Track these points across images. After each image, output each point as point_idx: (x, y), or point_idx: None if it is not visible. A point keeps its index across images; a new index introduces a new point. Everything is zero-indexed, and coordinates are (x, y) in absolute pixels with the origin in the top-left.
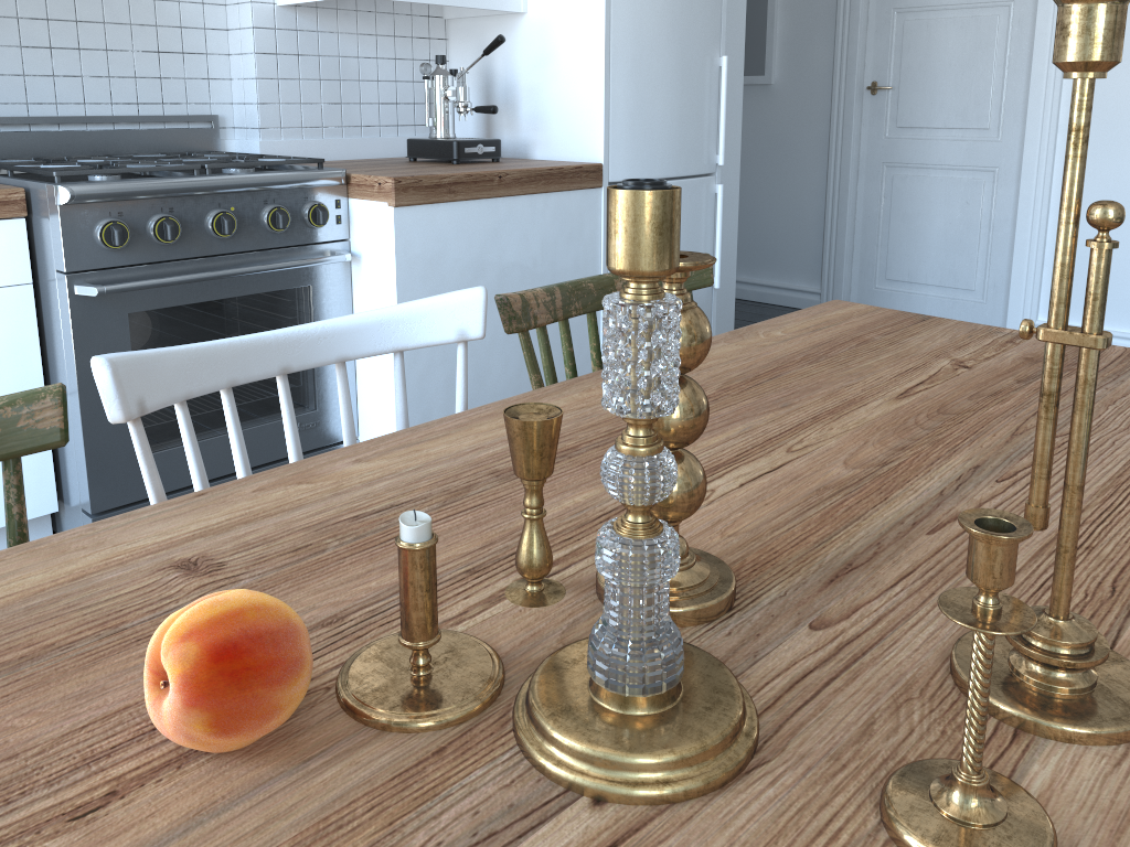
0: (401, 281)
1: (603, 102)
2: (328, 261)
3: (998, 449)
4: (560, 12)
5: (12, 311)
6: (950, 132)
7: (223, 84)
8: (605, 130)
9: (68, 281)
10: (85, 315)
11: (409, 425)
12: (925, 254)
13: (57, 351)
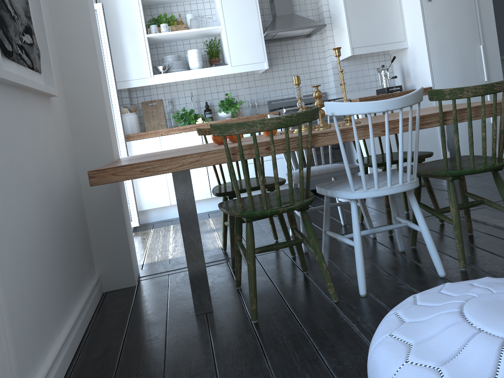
0: None
1: (429, 68)
2: None
3: (403, 115)
4: (415, 45)
5: None
6: None
7: (327, 84)
8: (431, 76)
9: None
10: None
11: None
12: None
13: None
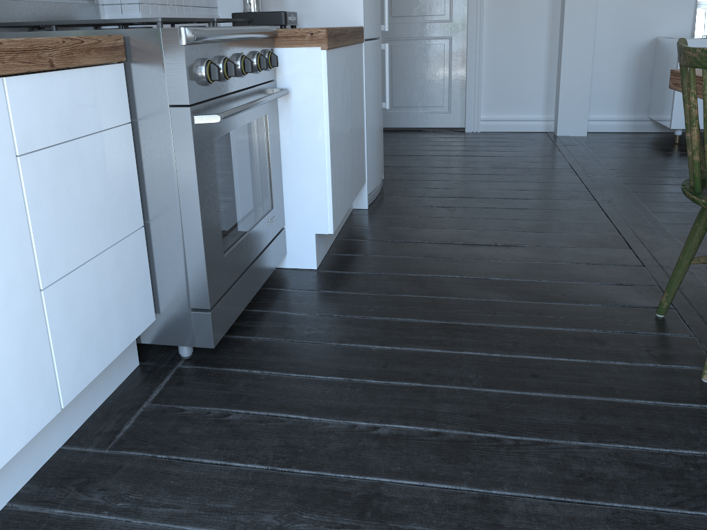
0: (329, 104)
1: None
2: (284, 94)
3: None
4: None
5: (123, 148)
6: (423, 18)
7: None
8: (363, 4)
9: (191, 113)
10: (199, 142)
11: (334, 206)
12: (414, 89)
13: (163, 178)
